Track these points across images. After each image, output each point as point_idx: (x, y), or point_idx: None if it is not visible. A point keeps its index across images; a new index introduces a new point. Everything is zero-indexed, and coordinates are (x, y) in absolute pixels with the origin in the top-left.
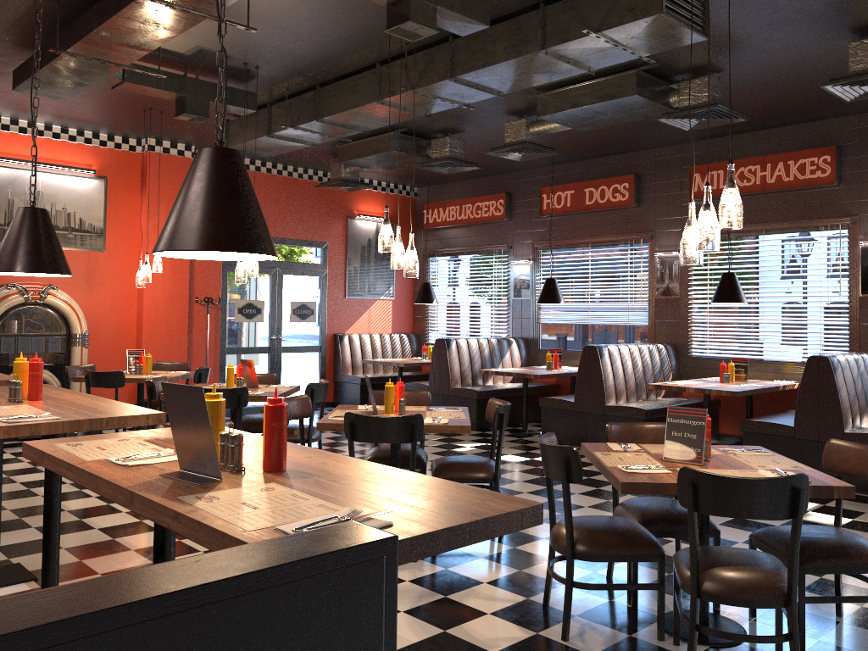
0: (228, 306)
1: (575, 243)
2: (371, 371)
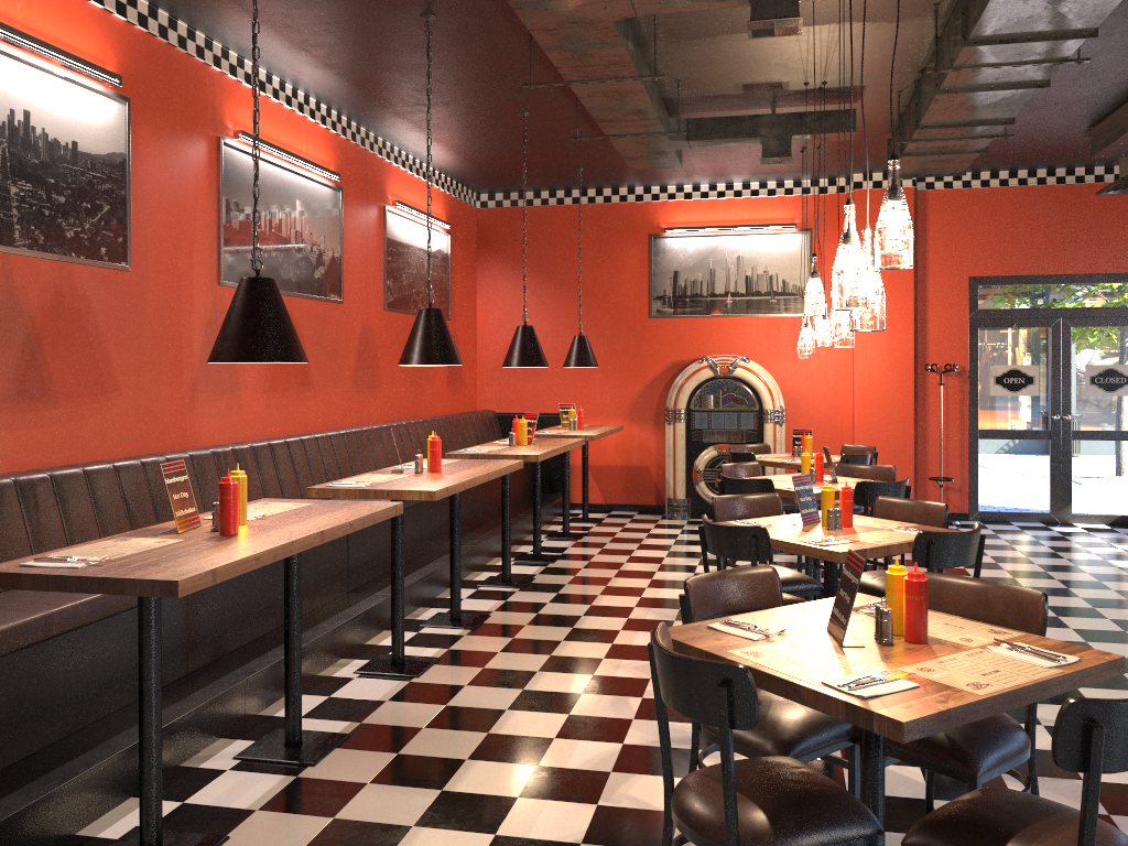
0: (980, 374)
1: None
2: None
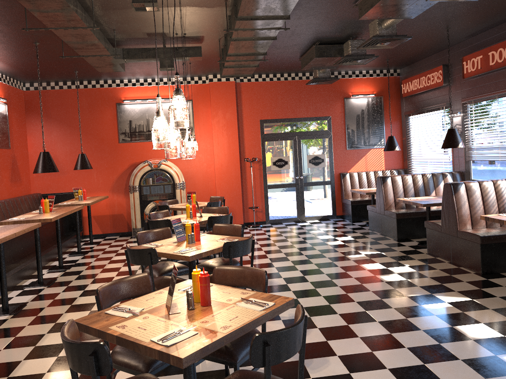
0: (267, 161)
1: (486, 97)
2: (366, 196)
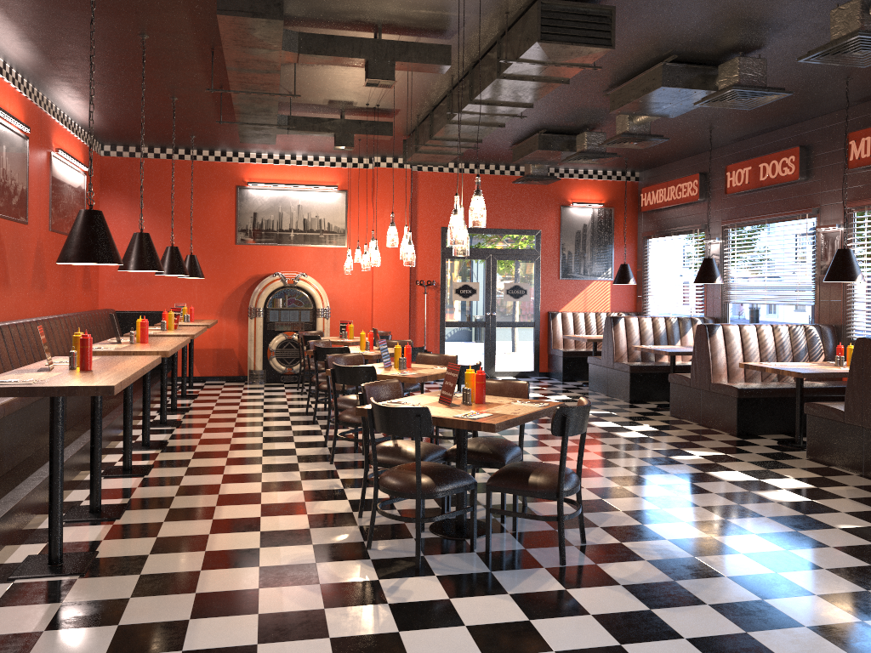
0: (447, 287)
1: (752, 221)
2: (583, 346)
